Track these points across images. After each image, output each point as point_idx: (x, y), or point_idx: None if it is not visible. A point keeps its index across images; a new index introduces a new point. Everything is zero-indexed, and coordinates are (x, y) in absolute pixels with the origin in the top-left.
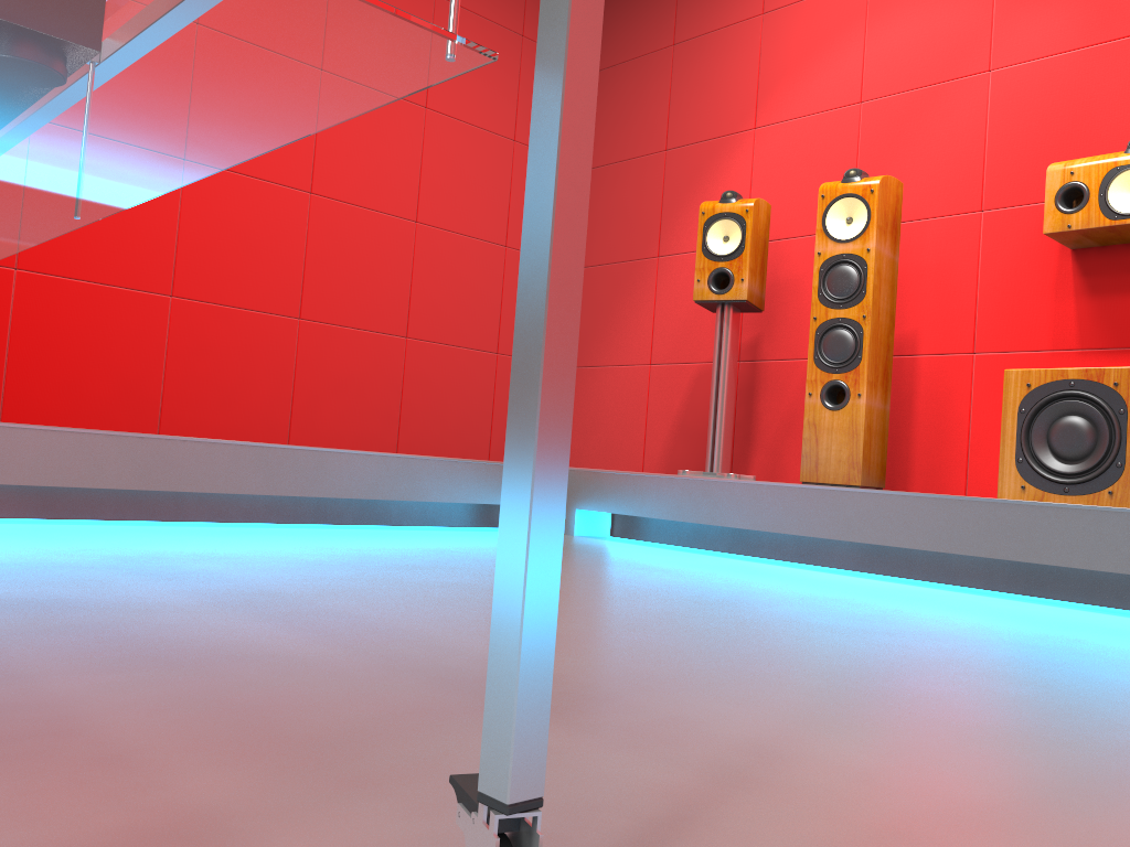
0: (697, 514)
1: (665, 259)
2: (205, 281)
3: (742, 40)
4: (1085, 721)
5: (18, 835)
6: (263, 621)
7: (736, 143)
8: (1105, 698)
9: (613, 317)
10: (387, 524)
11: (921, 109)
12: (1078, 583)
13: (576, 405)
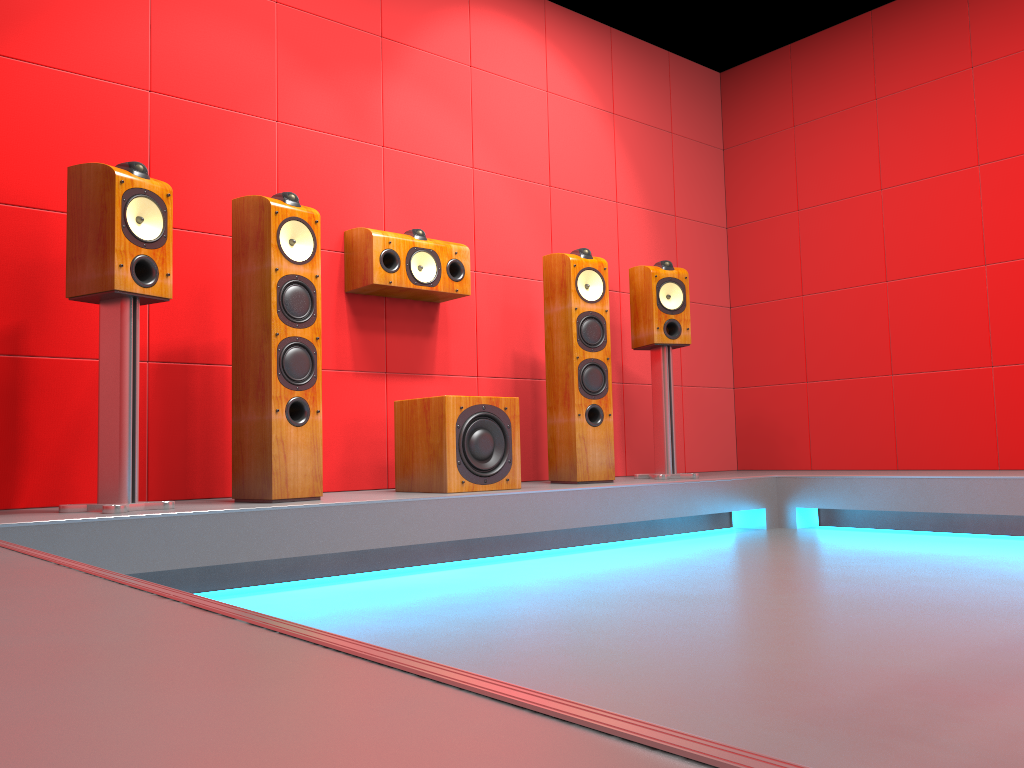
0: (231, 553)
1: None
2: None
3: None
4: (954, 577)
5: None
6: None
7: None
8: (889, 573)
9: None
10: None
11: (218, 128)
12: (490, 543)
13: None
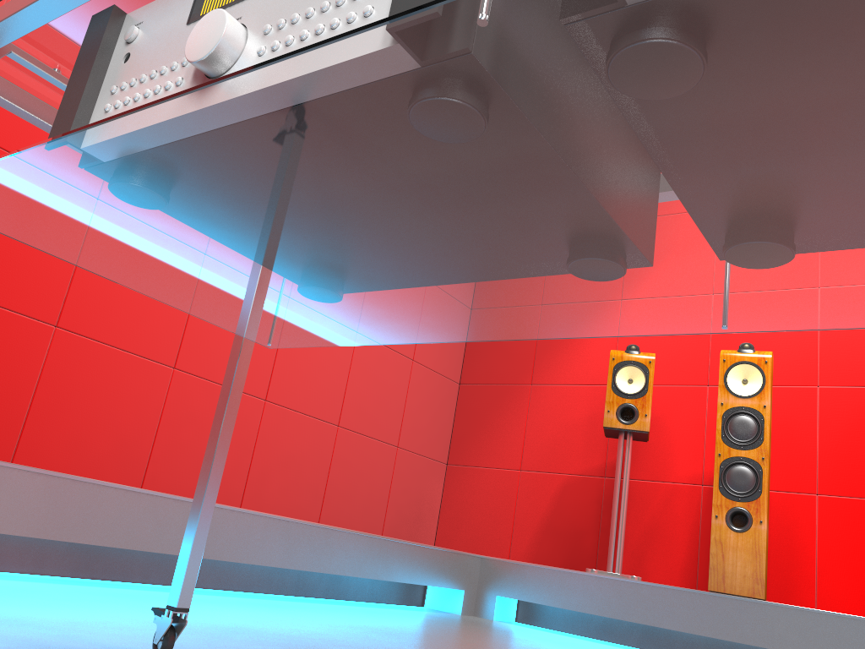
0: (627, 612)
1: (538, 387)
2: (202, 358)
3: None
4: None
5: None
6: None
7: None
8: None
9: (486, 427)
10: (346, 599)
11: None
12: None
13: (446, 496)
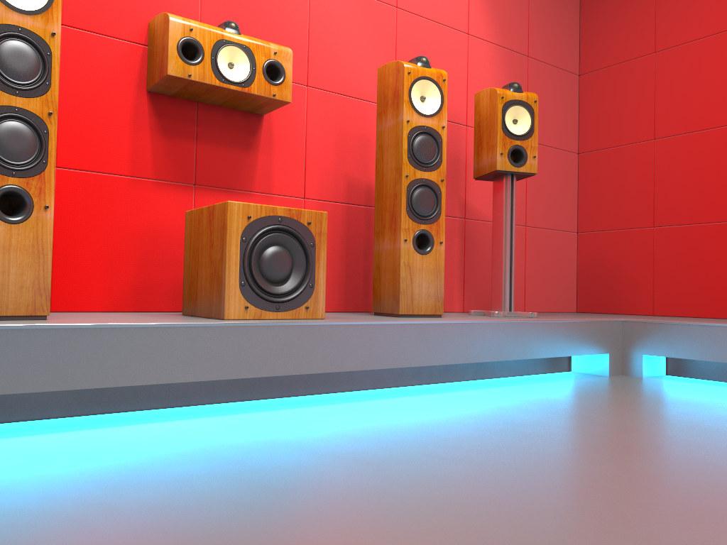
0: None
1: None
2: None
3: None
4: None
5: None
6: None
7: None
8: None
9: None
10: None
11: None
12: (281, 382)
13: None
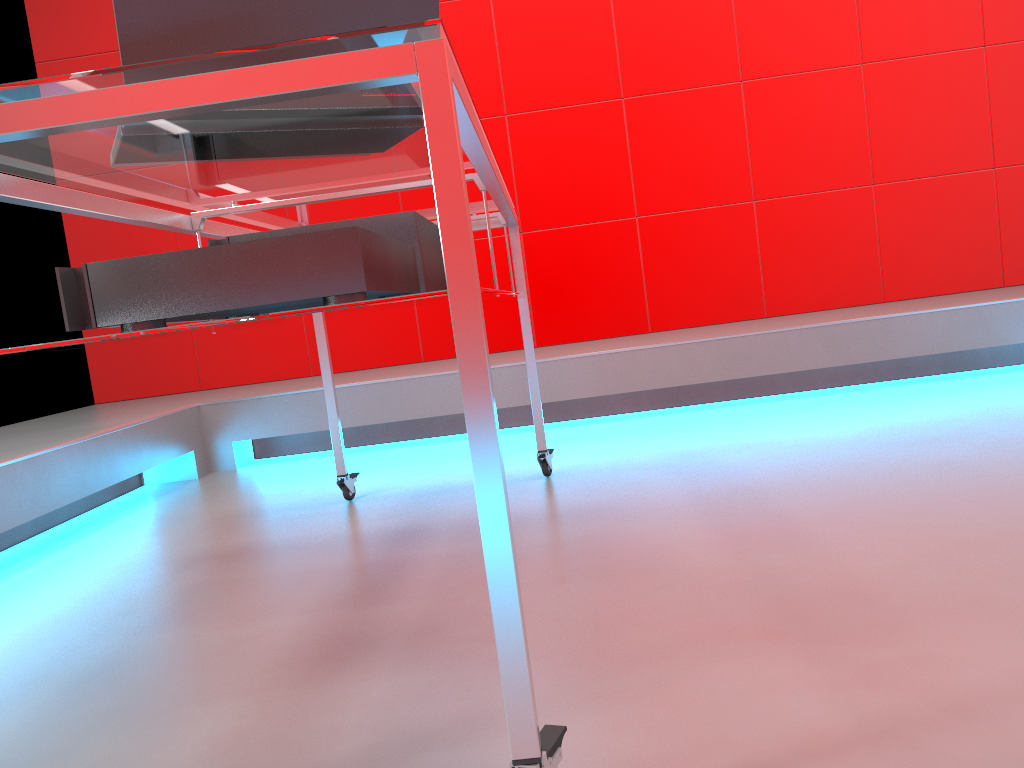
0: None
1: None
2: (779, 179)
3: None
4: None
5: (410, 711)
6: (709, 527)
7: None
8: None
9: None
10: (978, 368)
11: None
12: None
13: None
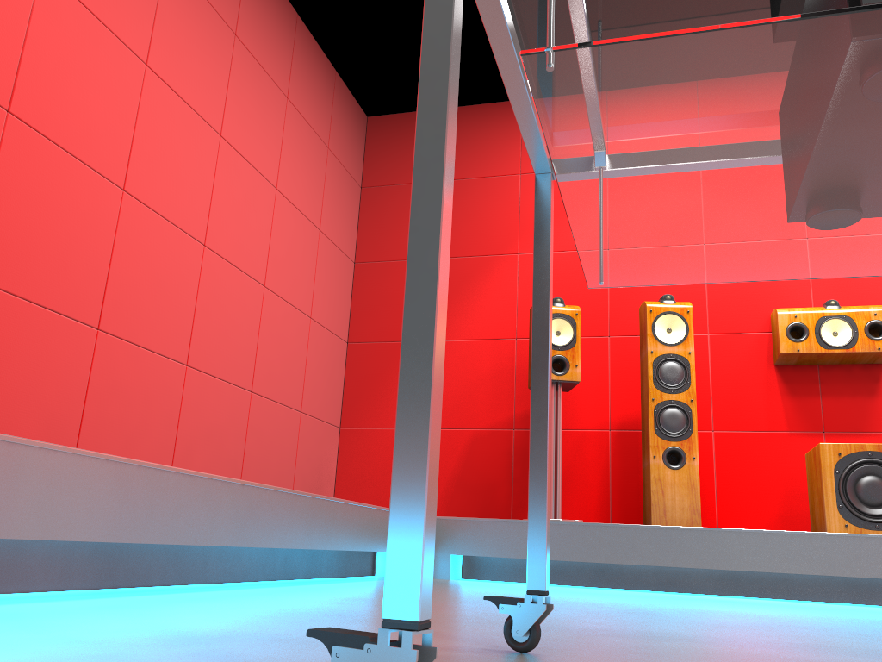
0: (591, 554)
1: None
2: (125, 317)
3: (502, 188)
4: None
5: None
6: None
7: (502, 262)
8: None
9: (382, 386)
10: (320, 576)
11: None
12: None
13: (341, 461)
